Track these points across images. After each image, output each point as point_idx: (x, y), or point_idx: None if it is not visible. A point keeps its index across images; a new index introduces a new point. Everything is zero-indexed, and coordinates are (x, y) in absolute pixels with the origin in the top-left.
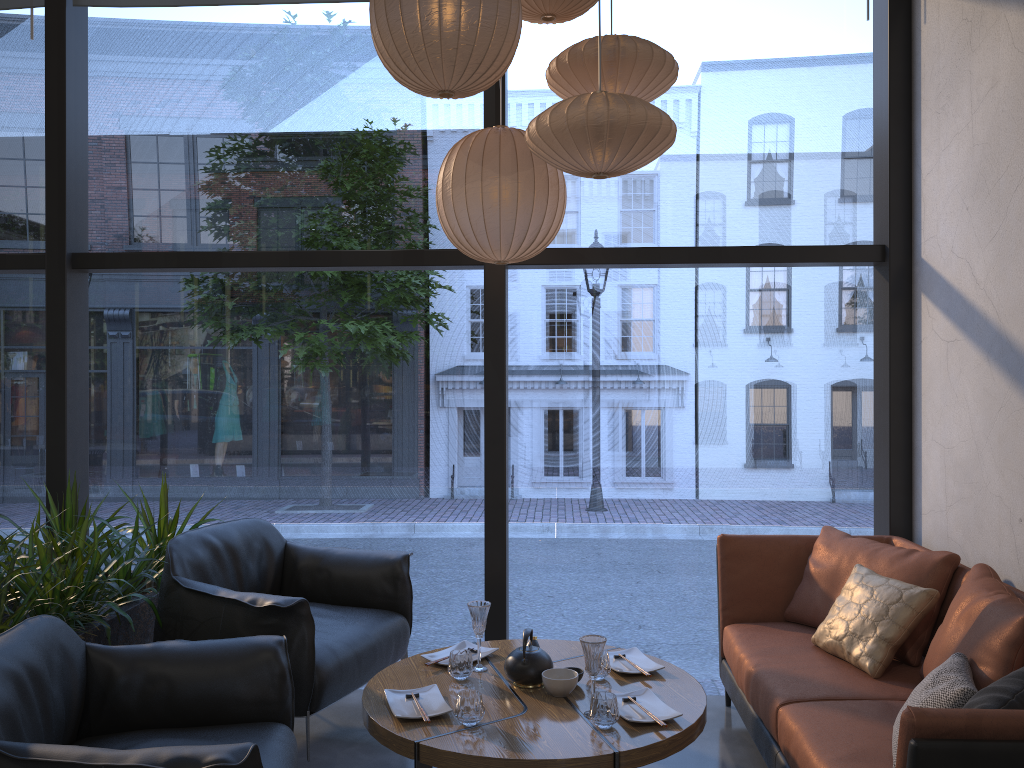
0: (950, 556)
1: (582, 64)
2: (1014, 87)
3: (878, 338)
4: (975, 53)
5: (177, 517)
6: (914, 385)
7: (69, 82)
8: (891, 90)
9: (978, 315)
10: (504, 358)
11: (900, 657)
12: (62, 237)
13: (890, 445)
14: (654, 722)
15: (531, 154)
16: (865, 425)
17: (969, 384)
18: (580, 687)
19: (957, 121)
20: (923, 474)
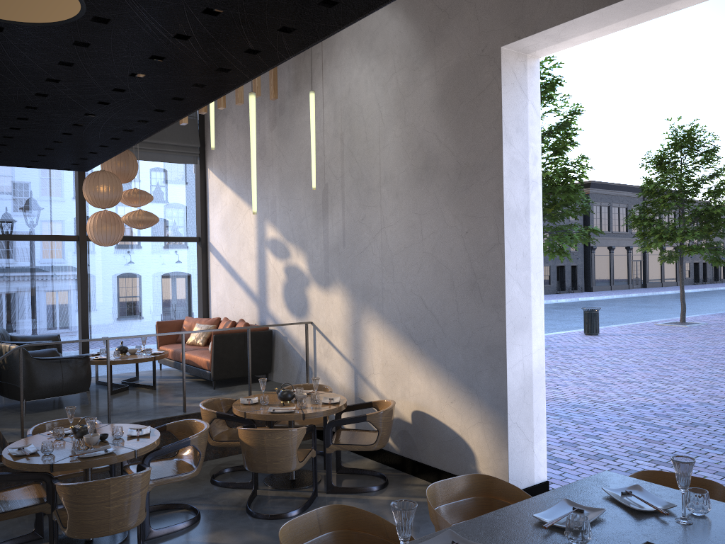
0: (219, 318)
1: (131, 198)
2: (230, 207)
3: (198, 263)
4: (222, 194)
5: None
6: (208, 276)
7: None
8: (201, 194)
9: (224, 259)
10: (87, 270)
11: (208, 343)
12: None
13: (203, 293)
14: (159, 353)
15: (118, 220)
16: (195, 288)
17: (222, 276)
18: (136, 353)
19: (218, 209)
20: (211, 300)
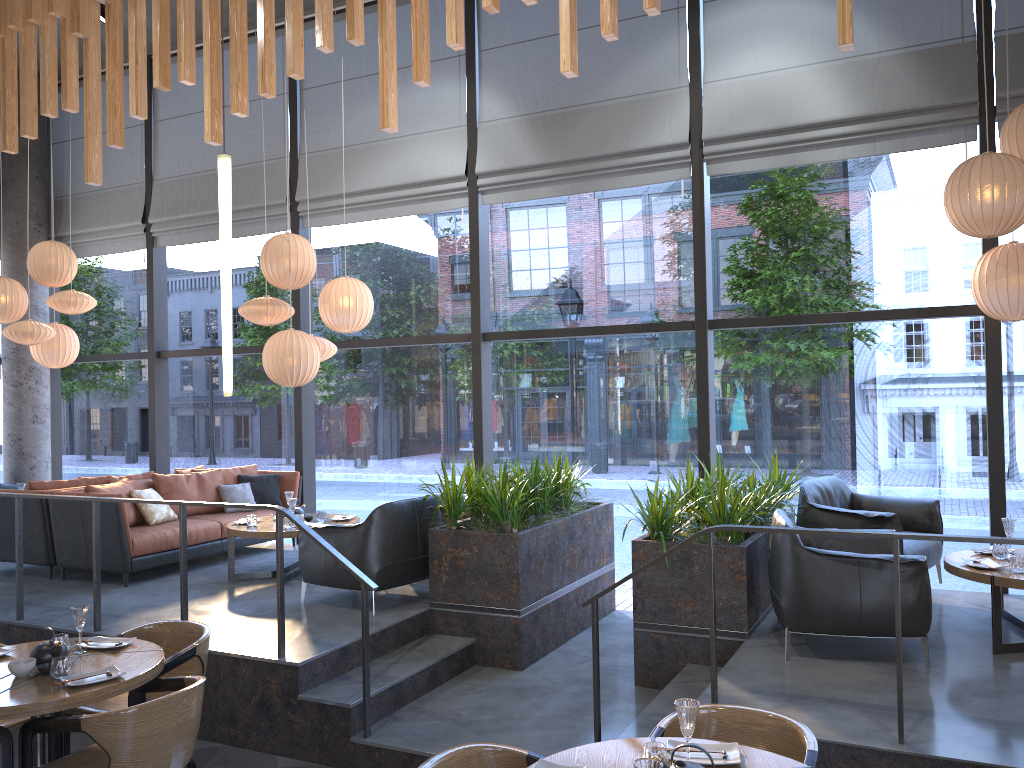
0: None
1: None
2: None
3: None
4: None
5: (785, 474)
6: None
7: (705, 220)
8: None
9: None
10: (1001, 375)
11: None
12: (704, 311)
13: None
14: None
15: None
16: None
17: None
18: None
19: None
20: None
